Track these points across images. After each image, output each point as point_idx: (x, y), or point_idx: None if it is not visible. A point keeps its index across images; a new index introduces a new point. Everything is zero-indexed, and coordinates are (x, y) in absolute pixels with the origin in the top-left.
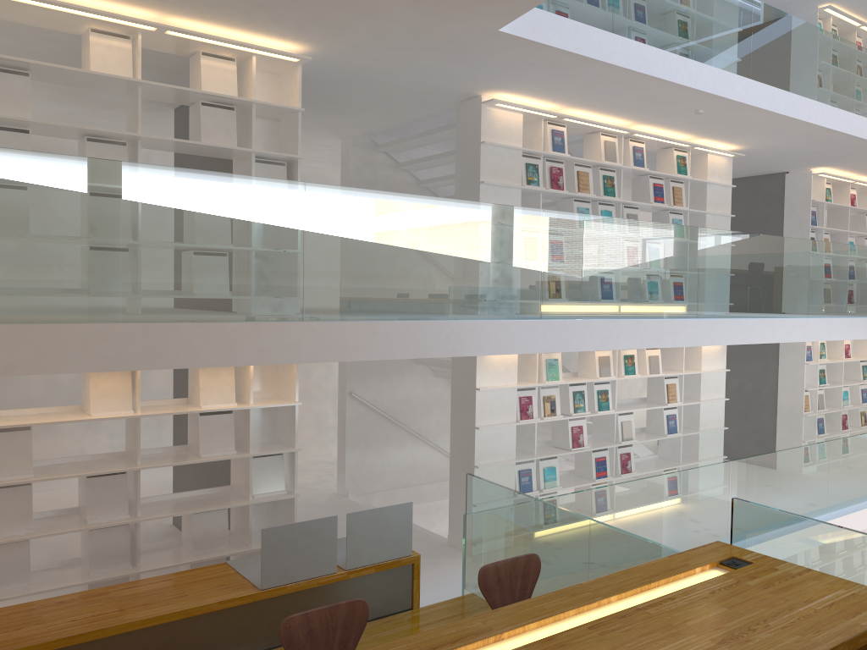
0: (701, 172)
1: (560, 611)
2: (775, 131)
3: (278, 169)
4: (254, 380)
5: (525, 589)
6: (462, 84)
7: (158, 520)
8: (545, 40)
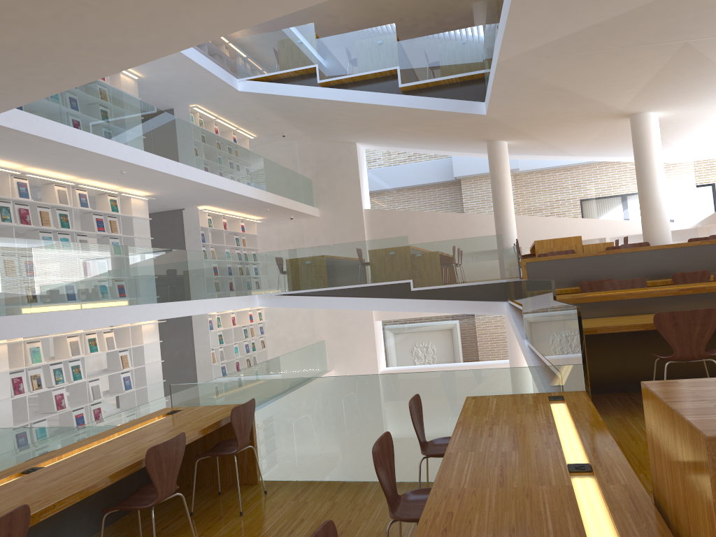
0: (128, 210)
1: (90, 443)
2: (172, 184)
3: None
4: None
5: None
6: None
7: None
8: (17, 127)
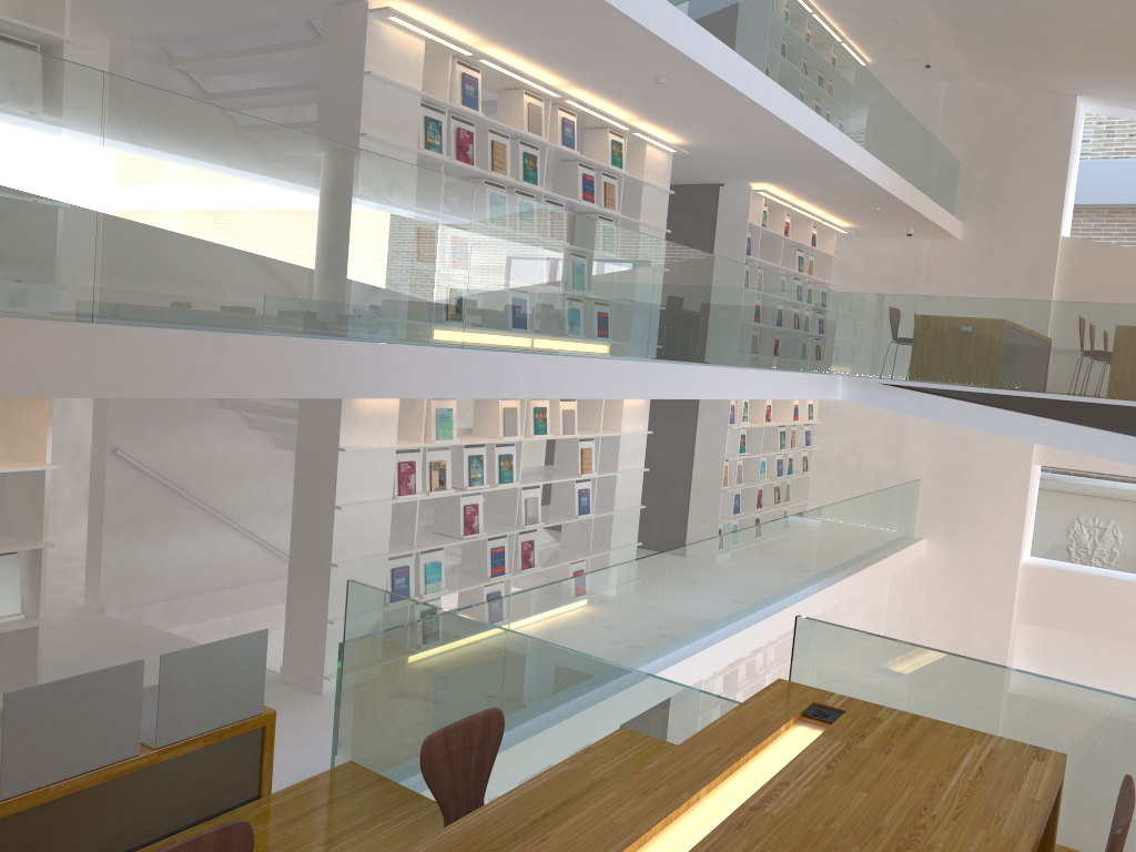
0: (636, 168)
1: (645, 827)
2: (736, 125)
3: None
4: None
5: (483, 764)
6: None
7: None
8: None
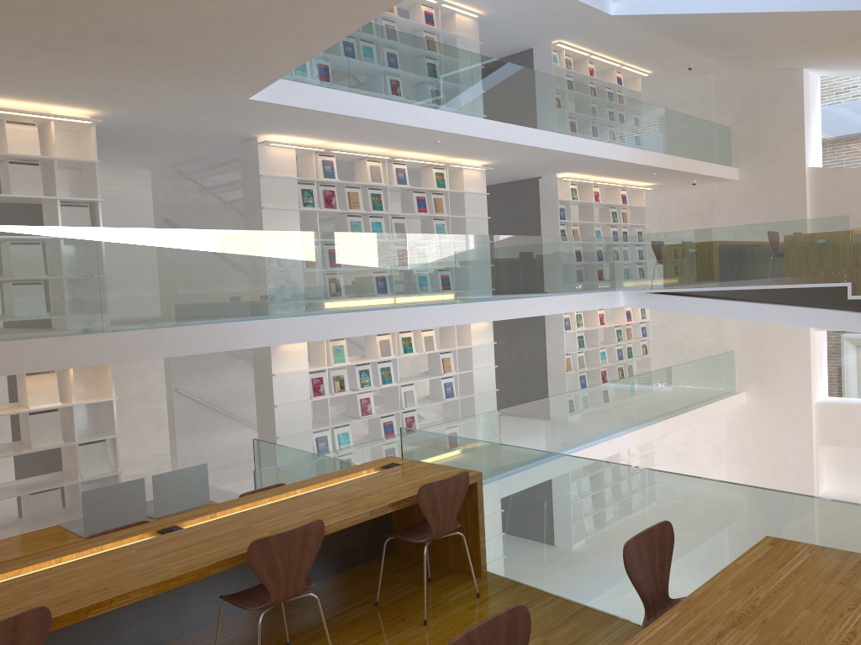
0: (459, 184)
1: (259, 499)
2: (507, 151)
3: (82, 210)
4: (76, 383)
5: None
6: (238, 130)
7: (5, 515)
8: (290, 102)
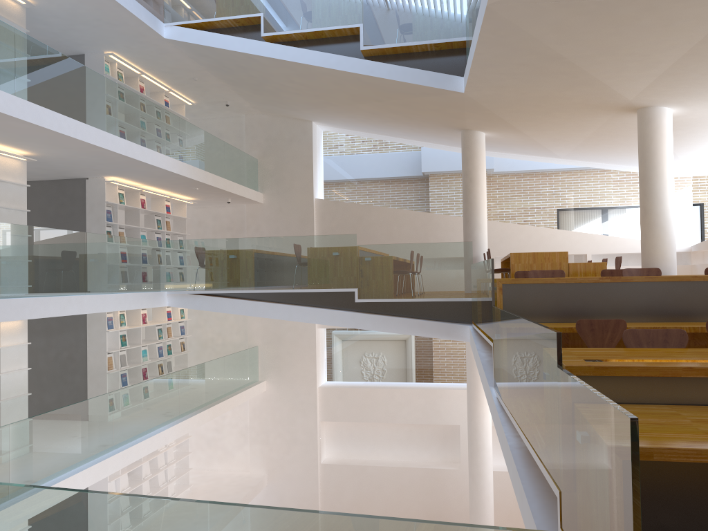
0: None
1: None
2: (53, 142)
3: None
4: None
5: None
6: None
7: None
8: None
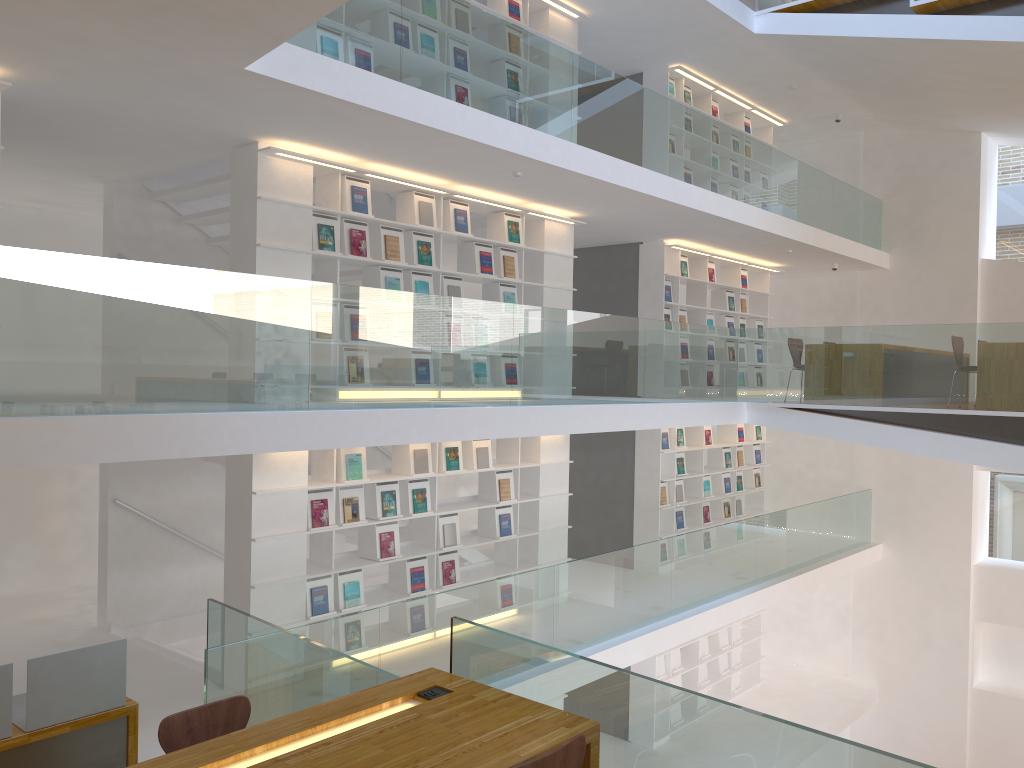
0: (538, 240)
1: None
2: (609, 199)
3: None
4: None
5: None
6: (229, 127)
7: None
8: (308, 84)
